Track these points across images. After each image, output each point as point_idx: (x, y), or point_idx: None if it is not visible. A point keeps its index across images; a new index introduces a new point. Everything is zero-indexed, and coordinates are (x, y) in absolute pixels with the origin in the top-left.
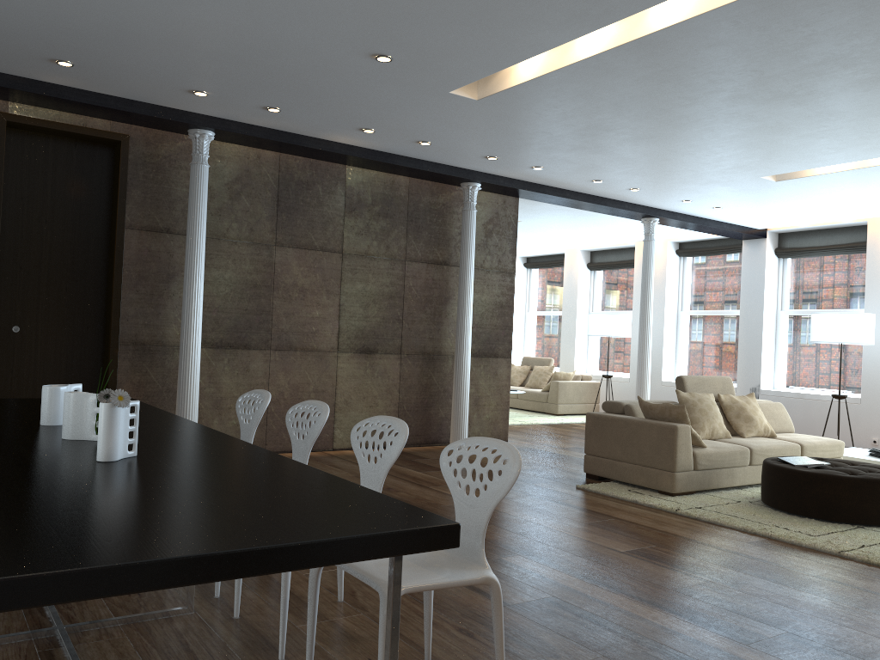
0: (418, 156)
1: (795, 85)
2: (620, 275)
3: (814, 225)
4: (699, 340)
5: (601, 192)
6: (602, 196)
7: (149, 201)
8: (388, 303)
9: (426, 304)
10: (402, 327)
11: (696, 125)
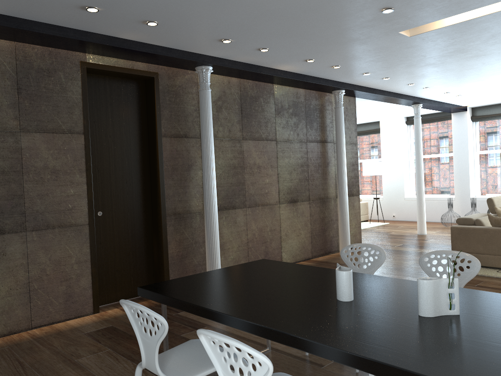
0: (319, 76)
1: None
2: (368, 138)
3: (497, 102)
4: (424, 172)
5: (404, 90)
6: (401, 93)
7: (173, 117)
8: (300, 170)
9: (319, 168)
10: (308, 184)
11: None
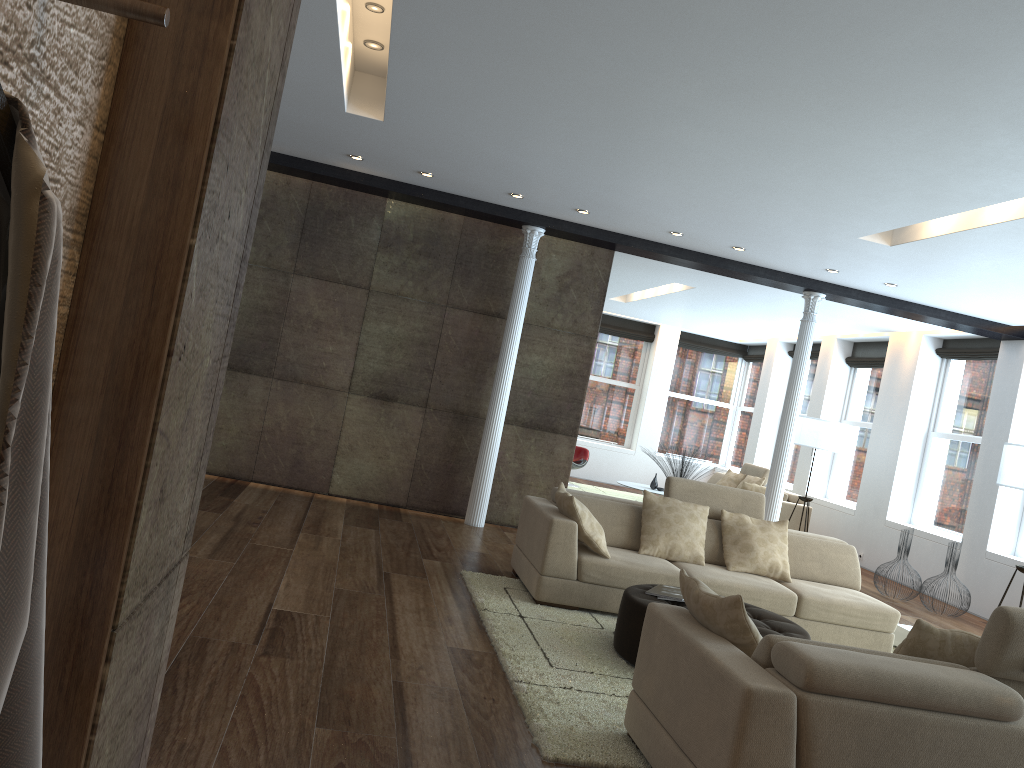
0: (449, 191)
1: (648, 99)
2: (880, 376)
3: None
4: (945, 474)
5: (708, 249)
6: (720, 256)
7: None
8: (417, 350)
9: (467, 358)
10: (432, 379)
11: (641, 155)
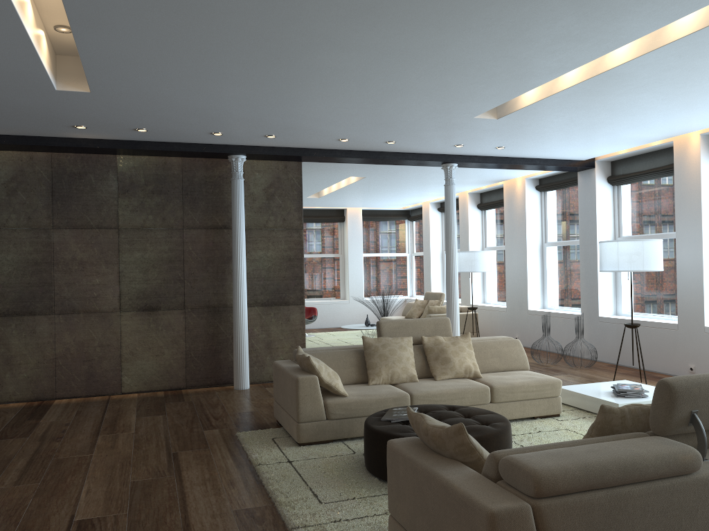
0: (164, 140)
1: (298, 33)
2: (502, 213)
3: (630, 151)
4: (559, 270)
5: (369, 147)
6: (379, 150)
7: None
8: (168, 267)
9: (208, 264)
10: (184, 286)
11: (304, 82)
